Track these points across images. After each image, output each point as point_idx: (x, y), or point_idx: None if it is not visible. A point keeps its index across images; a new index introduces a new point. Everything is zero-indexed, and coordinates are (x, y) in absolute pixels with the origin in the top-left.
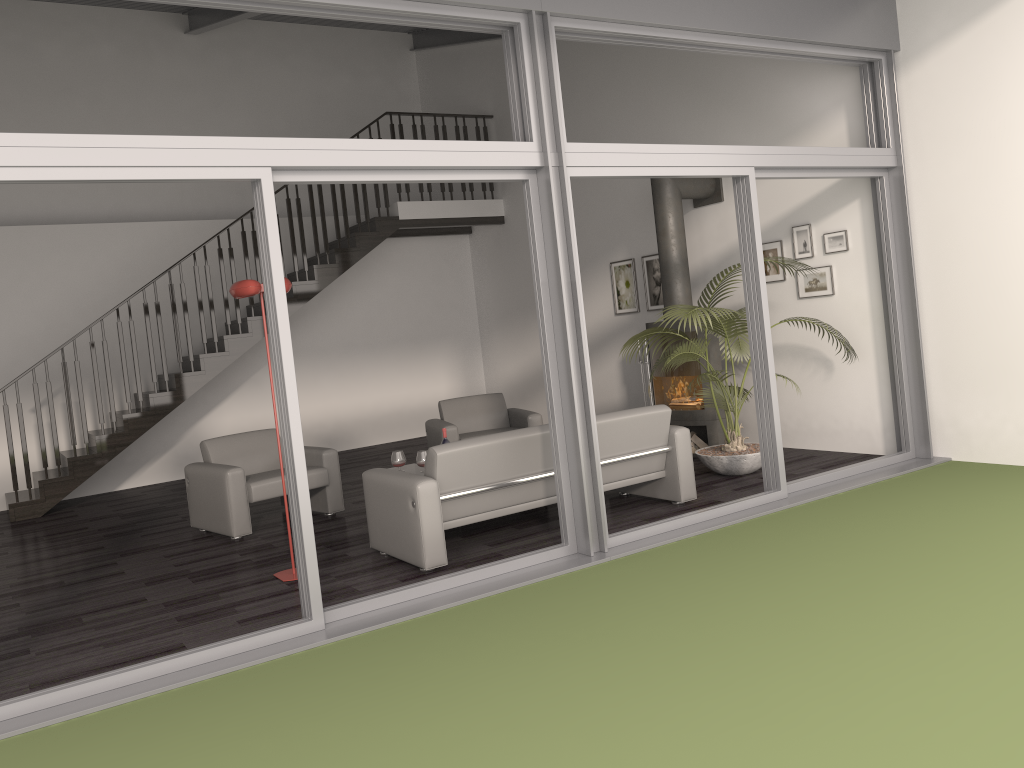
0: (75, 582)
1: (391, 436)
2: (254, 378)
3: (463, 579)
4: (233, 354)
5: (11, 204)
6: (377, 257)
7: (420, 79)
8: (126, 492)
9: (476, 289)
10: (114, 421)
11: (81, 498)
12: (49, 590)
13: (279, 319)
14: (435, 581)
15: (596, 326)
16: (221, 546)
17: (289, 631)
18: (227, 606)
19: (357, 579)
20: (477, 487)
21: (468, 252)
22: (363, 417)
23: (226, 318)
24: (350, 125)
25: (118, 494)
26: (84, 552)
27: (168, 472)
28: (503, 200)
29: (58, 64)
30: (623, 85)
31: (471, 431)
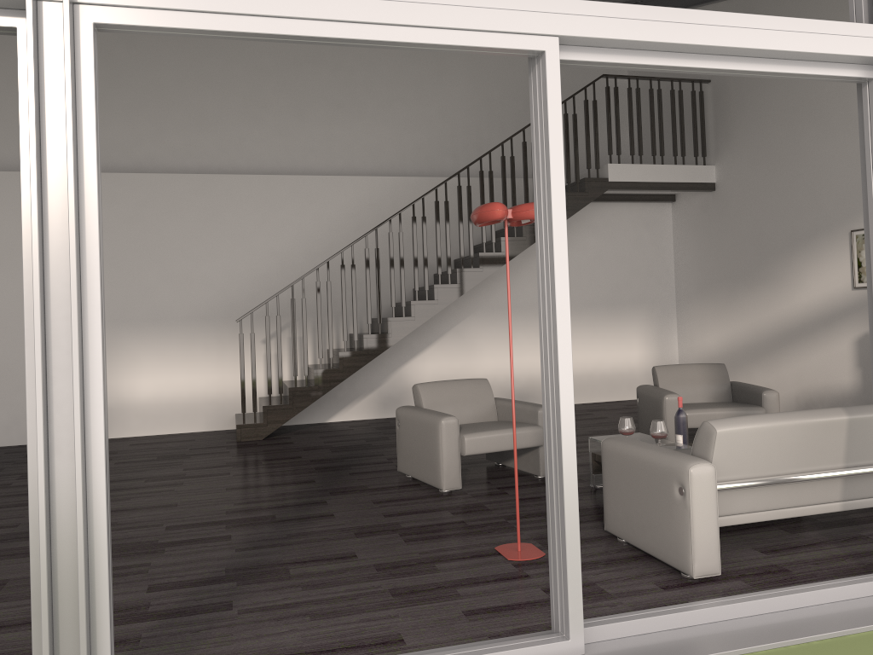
0: (285, 519)
1: (580, 397)
2: (456, 329)
3: (760, 606)
4: (441, 303)
5: (261, 158)
6: (579, 220)
7: None
8: (335, 425)
9: (675, 258)
10: (331, 357)
11: (297, 426)
12: (260, 524)
13: (555, 234)
14: (724, 604)
15: (825, 300)
16: (430, 499)
17: (539, 651)
18: (447, 585)
19: (600, 574)
20: (761, 478)
21: (669, 220)
22: None
23: (437, 268)
24: None
25: (328, 426)
26: (296, 484)
27: (373, 410)
28: (715, 166)
29: None
30: None
31: (688, 402)
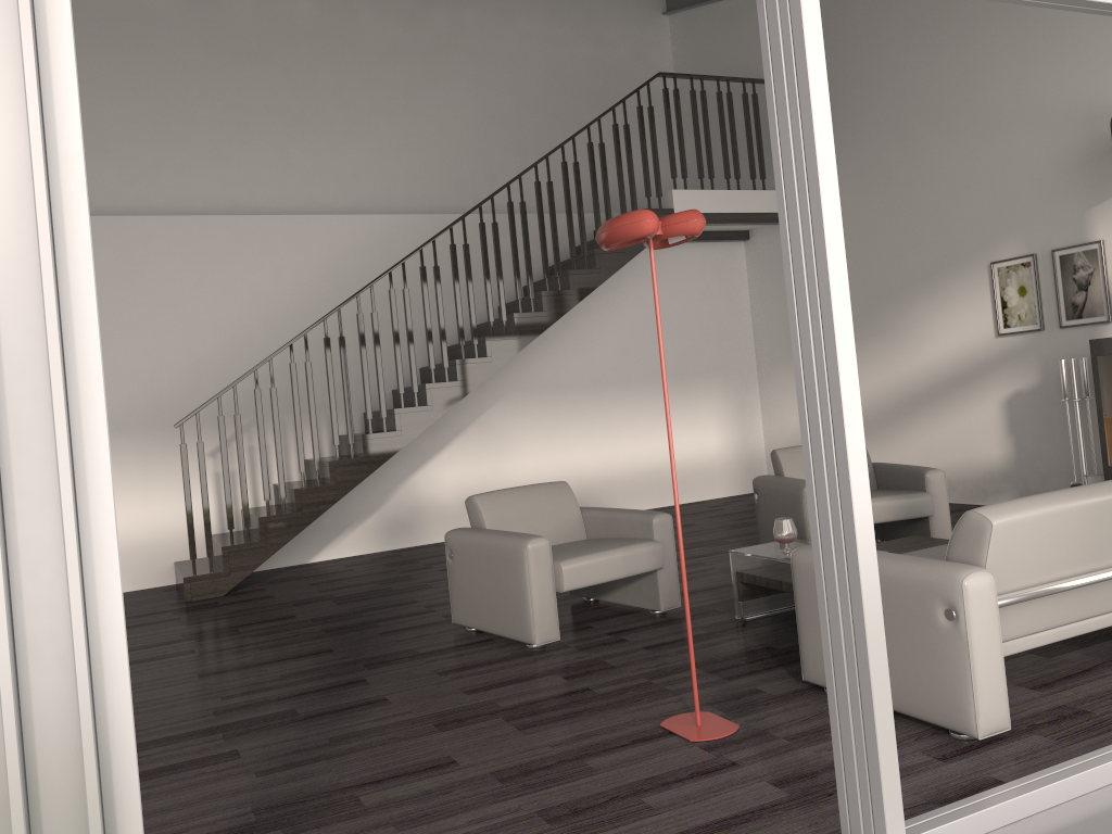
0: (315, 713)
1: (648, 501)
2: (481, 420)
3: (1109, 773)
4: (467, 385)
5: (187, 195)
6: (632, 268)
7: (675, 49)
8: (324, 565)
9: (753, 312)
10: (318, 470)
11: (268, 571)
12: (278, 727)
13: (827, 230)
14: (1066, 777)
15: (960, 353)
16: (519, 659)
17: None
18: (623, 793)
19: None
20: (1043, 586)
21: (743, 264)
22: (613, 475)
23: (459, 337)
24: (590, 105)
25: (315, 568)
26: (306, 657)
27: (374, 540)
28: None
29: (247, 23)
30: (1024, 8)
31: None
